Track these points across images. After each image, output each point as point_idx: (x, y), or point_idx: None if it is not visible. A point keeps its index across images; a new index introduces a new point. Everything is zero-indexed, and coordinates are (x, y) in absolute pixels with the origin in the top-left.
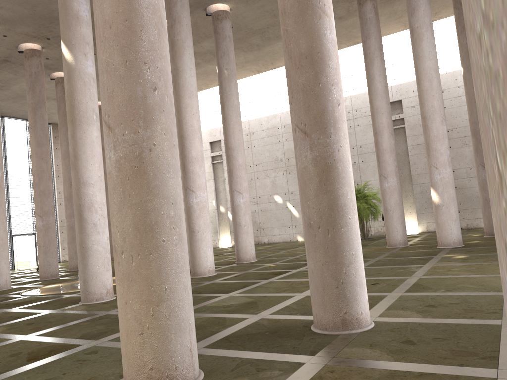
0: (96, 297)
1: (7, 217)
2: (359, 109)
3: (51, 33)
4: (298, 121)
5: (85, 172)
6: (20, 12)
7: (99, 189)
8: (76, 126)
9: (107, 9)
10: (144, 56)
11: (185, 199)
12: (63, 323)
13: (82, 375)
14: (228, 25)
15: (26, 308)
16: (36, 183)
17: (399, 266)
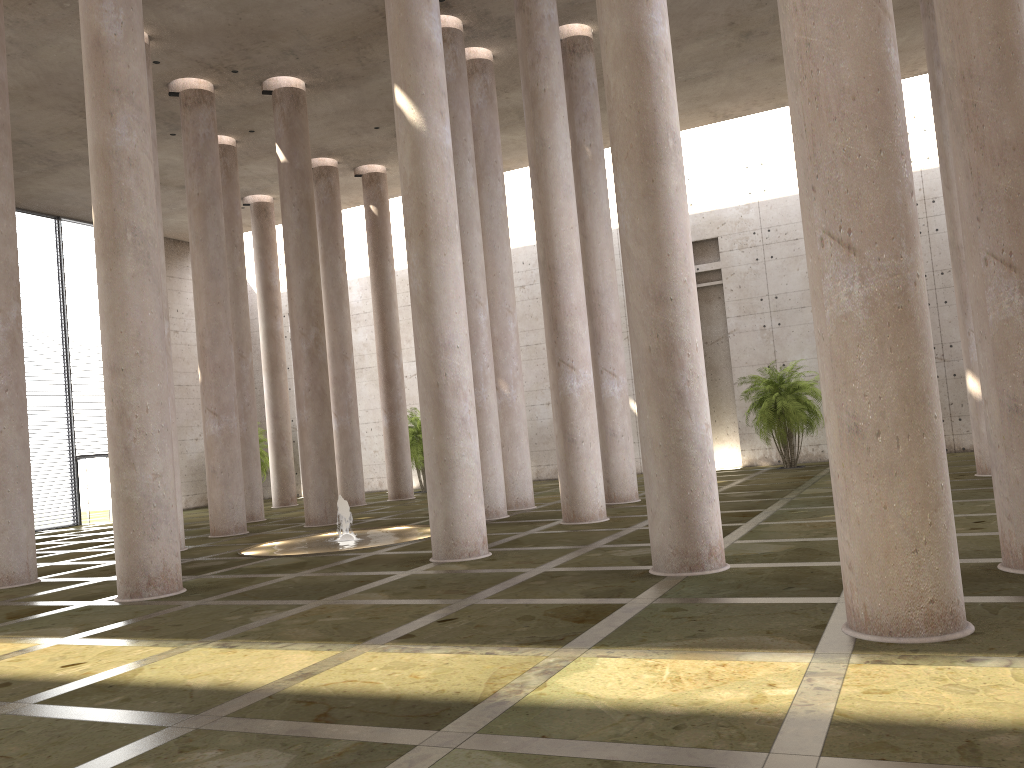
0: (468, 549)
1: (67, 420)
2: (775, 228)
3: (246, 61)
4: (996, 248)
5: (447, 327)
6: (210, 20)
7: (467, 358)
8: (429, 243)
9: (847, 71)
10: (899, 143)
11: (557, 381)
12: (489, 584)
13: (740, 630)
14: (592, 64)
15: (331, 570)
16: (207, 350)
17: (969, 501)
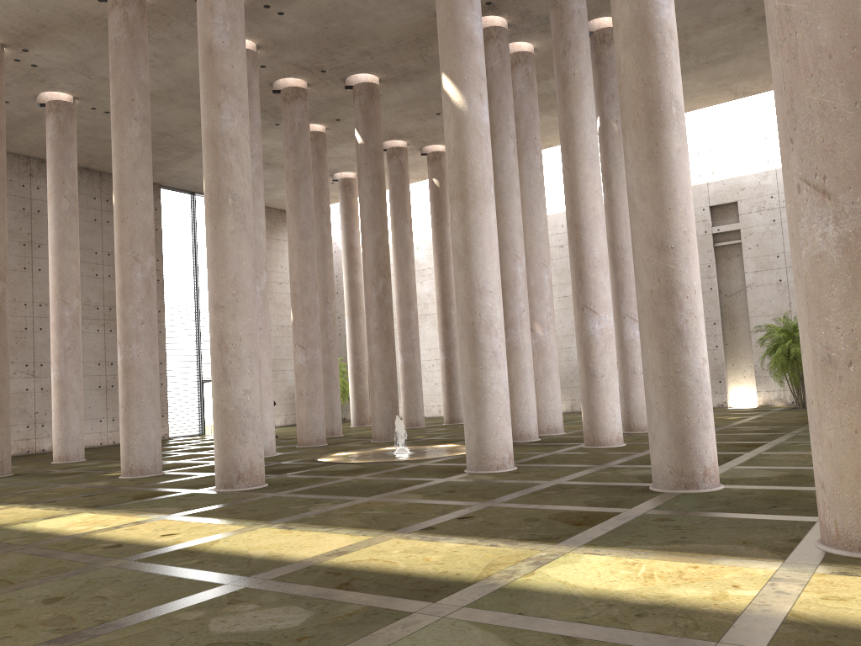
0: (496, 463)
1: (196, 352)
2: None
3: (331, 62)
4: None
5: (481, 274)
6: (303, 30)
7: (499, 301)
8: (468, 204)
9: (824, 32)
10: None
11: (581, 324)
12: (508, 491)
13: (719, 539)
14: None
15: (383, 475)
16: (297, 296)
17: None
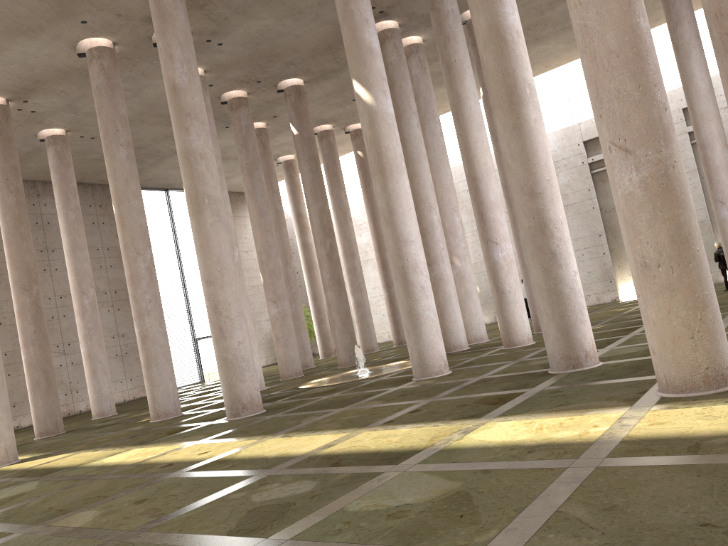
0: (435, 370)
1: (188, 316)
2: None
3: (264, 74)
4: None
5: (404, 229)
6: (239, 54)
7: (420, 247)
8: (386, 177)
9: (611, 39)
10: (653, 79)
11: (487, 254)
12: (445, 389)
13: (591, 399)
14: None
15: (351, 391)
16: (264, 262)
17: None
